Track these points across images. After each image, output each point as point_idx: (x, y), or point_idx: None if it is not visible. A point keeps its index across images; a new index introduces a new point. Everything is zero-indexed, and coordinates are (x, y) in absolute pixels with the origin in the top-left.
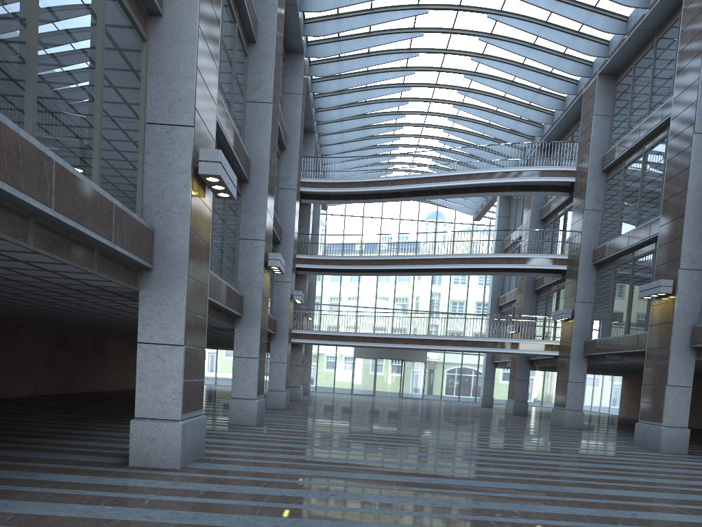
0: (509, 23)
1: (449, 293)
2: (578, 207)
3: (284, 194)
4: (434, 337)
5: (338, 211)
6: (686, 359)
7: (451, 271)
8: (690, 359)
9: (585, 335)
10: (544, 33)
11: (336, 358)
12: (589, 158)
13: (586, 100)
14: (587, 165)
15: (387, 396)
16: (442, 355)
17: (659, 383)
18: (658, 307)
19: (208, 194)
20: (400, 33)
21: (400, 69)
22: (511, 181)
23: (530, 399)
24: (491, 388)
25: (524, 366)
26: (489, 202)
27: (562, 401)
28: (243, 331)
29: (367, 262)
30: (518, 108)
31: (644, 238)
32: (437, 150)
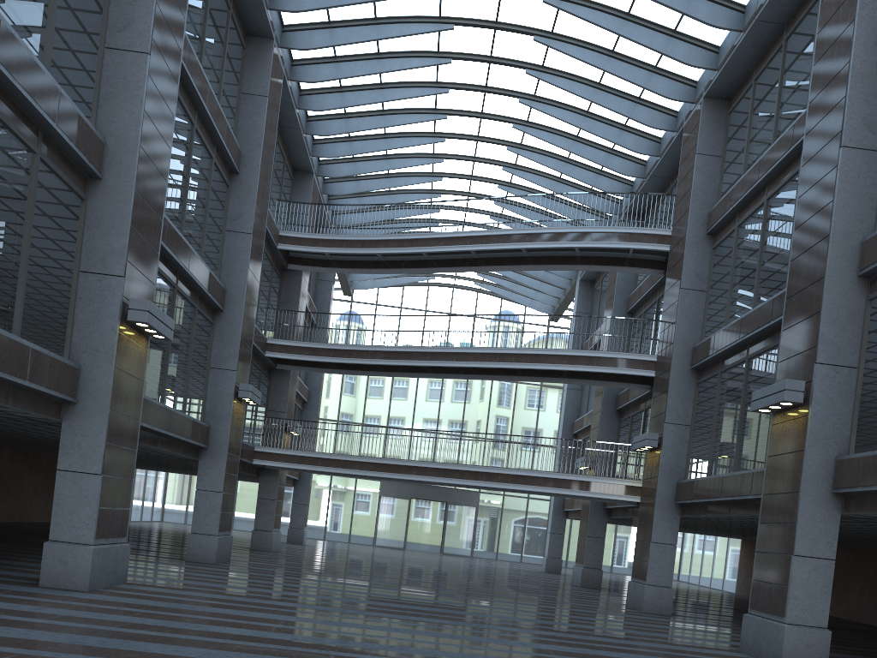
0: (575, 12)
1: (513, 415)
2: (673, 286)
3: (232, 239)
4: (460, 467)
5: (367, 298)
6: (826, 513)
7: (493, 374)
8: (833, 513)
9: (677, 473)
10: (625, 29)
11: (356, 495)
12: (688, 215)
13: (687, 135)
14: (685, 225)
15: (422, 551)
16: (500, 499)
17: (782, 550)
18: (781, 427)
19: None
20: (420, 24)
21: (428, 85)
22: (577, 246)
23: (618, 565)
24: (559, 546)
25: (599, 517)
26: (567, 295)
27: (642, 570)
28: (76, 428)
29: (371, 354)
30: (597, 153)
31: (763, 324)
32: (493, 216)
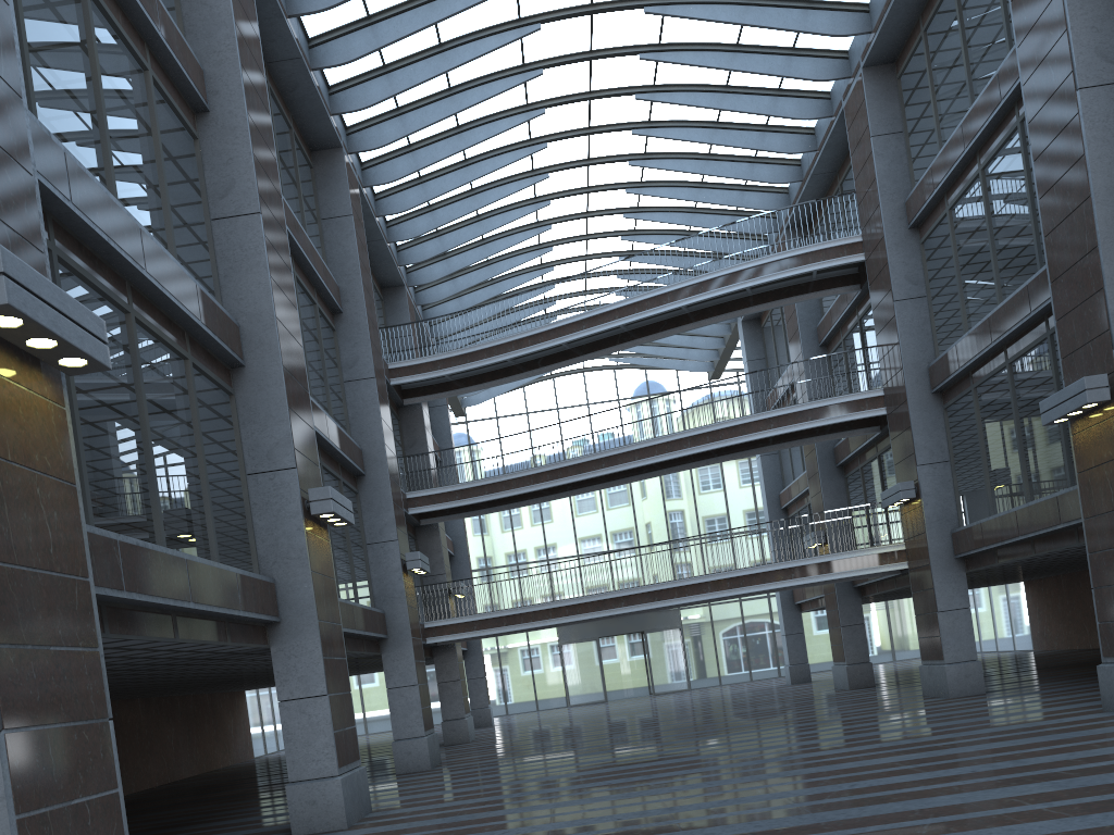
0: (686, 14)
1: (695, 505)
2: (882, 301)
3: (354, 390)
4: (677, 584)
5: (484, 412)
6: None
7: (683, 463)
8: None
9: (948, 521)
10: (751, 16)
11: (531, 652)
12: (881, 212)
13: (852, 118)
14: (880, 225)
15: (629, 698)
16: (707, 610)
17: None
18: (1087, 434)
19: (38, 368)
20: (503, 79)
21: (521, 145)
22: (751, 285)
23: (872, 653)
24: (800, 648)
25: (850, 599)
26: (727, 344)
27: (935, 649)
28: (287, 649)
29: (534, 478)
30: (738, 166)
31: (1020, 318)
32: (621, 275)
